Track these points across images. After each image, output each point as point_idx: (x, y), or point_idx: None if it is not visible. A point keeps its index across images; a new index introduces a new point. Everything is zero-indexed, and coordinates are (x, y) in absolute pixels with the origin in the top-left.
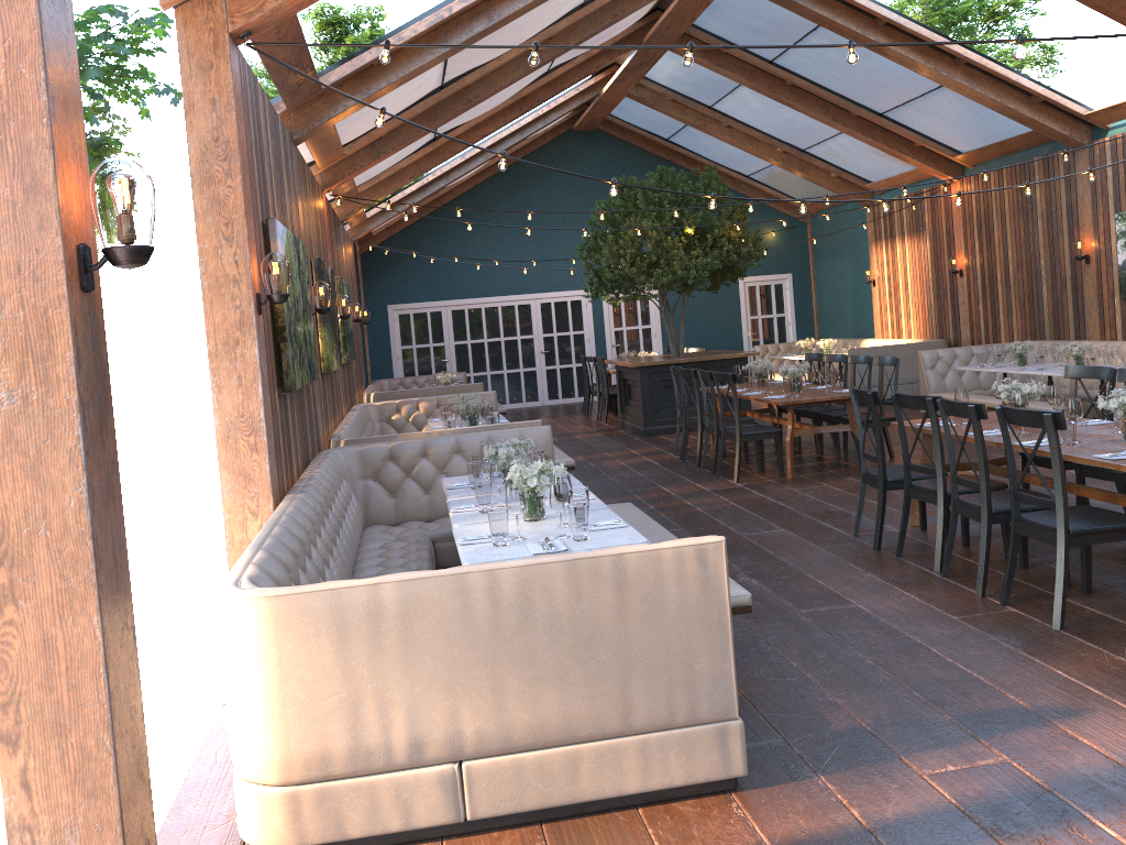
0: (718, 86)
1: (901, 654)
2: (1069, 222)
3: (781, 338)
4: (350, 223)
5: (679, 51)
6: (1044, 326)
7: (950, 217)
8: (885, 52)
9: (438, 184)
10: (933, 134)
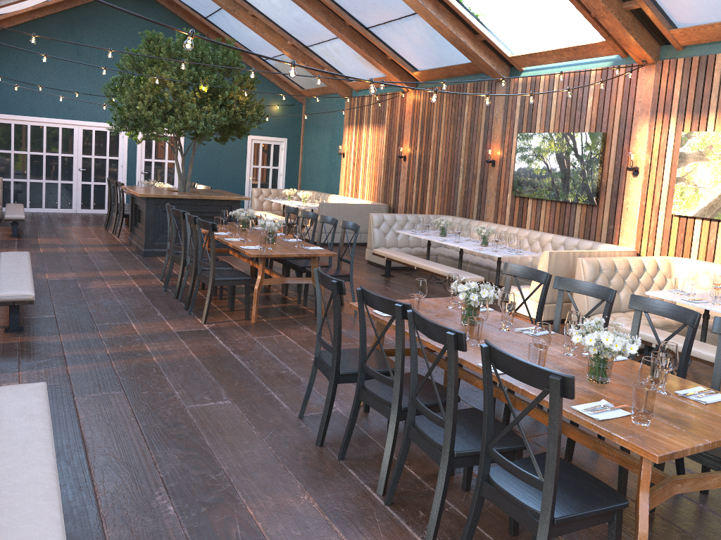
0: None
1: None
2: (485, 134)
3: (273, 184)
4: None
5: None
6: (456, 206)
7: (403, 116)
8: None
9: None
10: (401, 52)
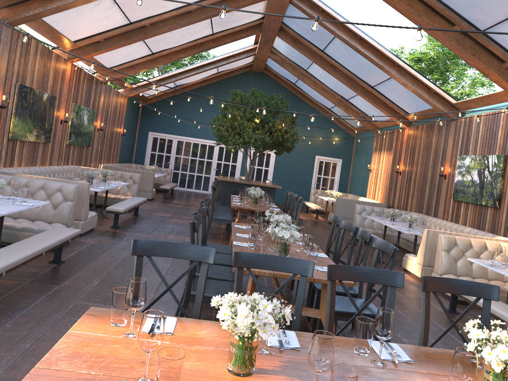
0: (305, 59)
1: None
2: (442, 157)
3: (330, 188)
4: (122, 87)
5: (281, 37)
6: (423, 206)
7: (402, 145)
8: (360, 52)
9: (171, 79)
10: (394, 101)
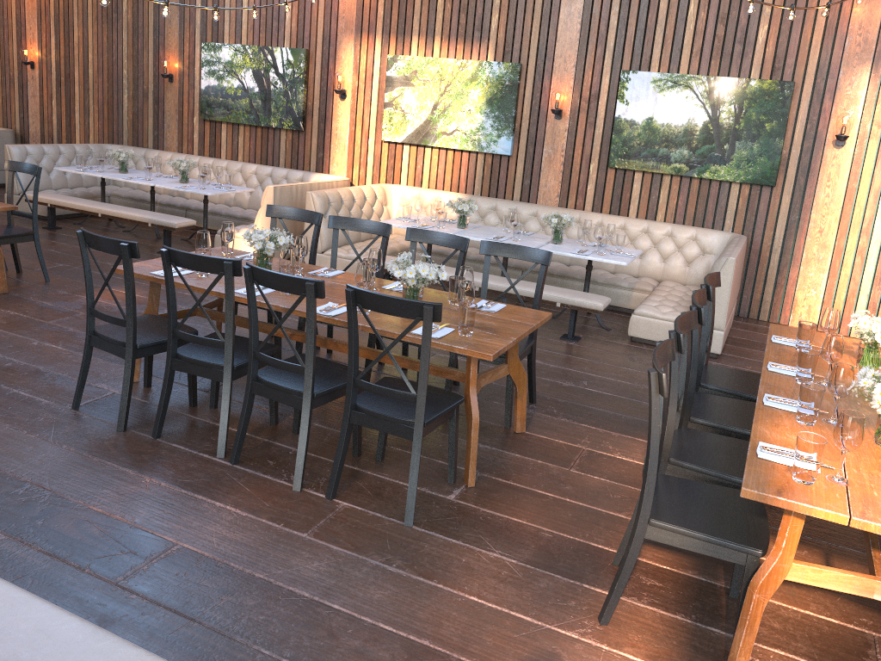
0: None
1: (310, 629)
2: (156, 40)
3: None
4: None
5: None
6: (123, 131)
7: (23, 5)
8: None
9: None
10: None
